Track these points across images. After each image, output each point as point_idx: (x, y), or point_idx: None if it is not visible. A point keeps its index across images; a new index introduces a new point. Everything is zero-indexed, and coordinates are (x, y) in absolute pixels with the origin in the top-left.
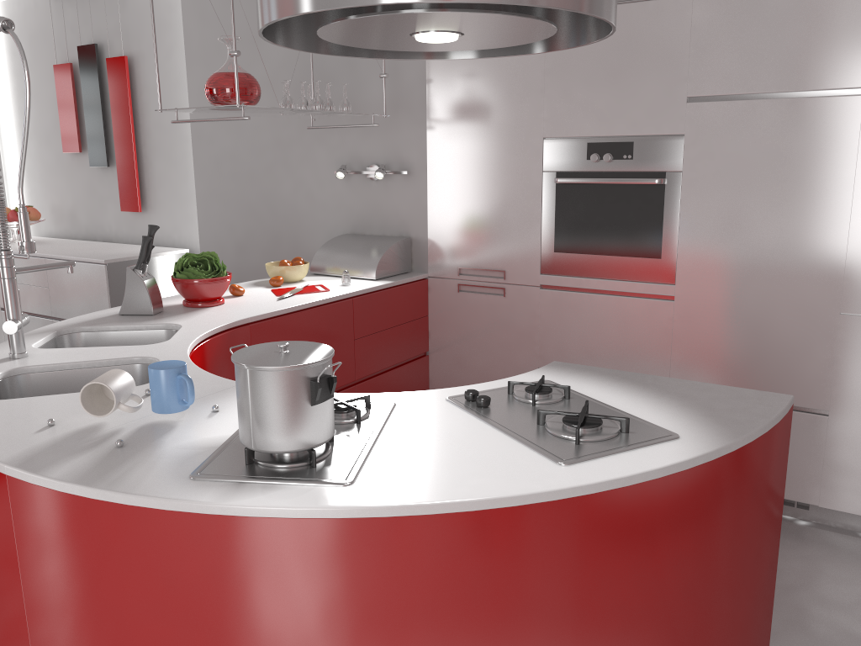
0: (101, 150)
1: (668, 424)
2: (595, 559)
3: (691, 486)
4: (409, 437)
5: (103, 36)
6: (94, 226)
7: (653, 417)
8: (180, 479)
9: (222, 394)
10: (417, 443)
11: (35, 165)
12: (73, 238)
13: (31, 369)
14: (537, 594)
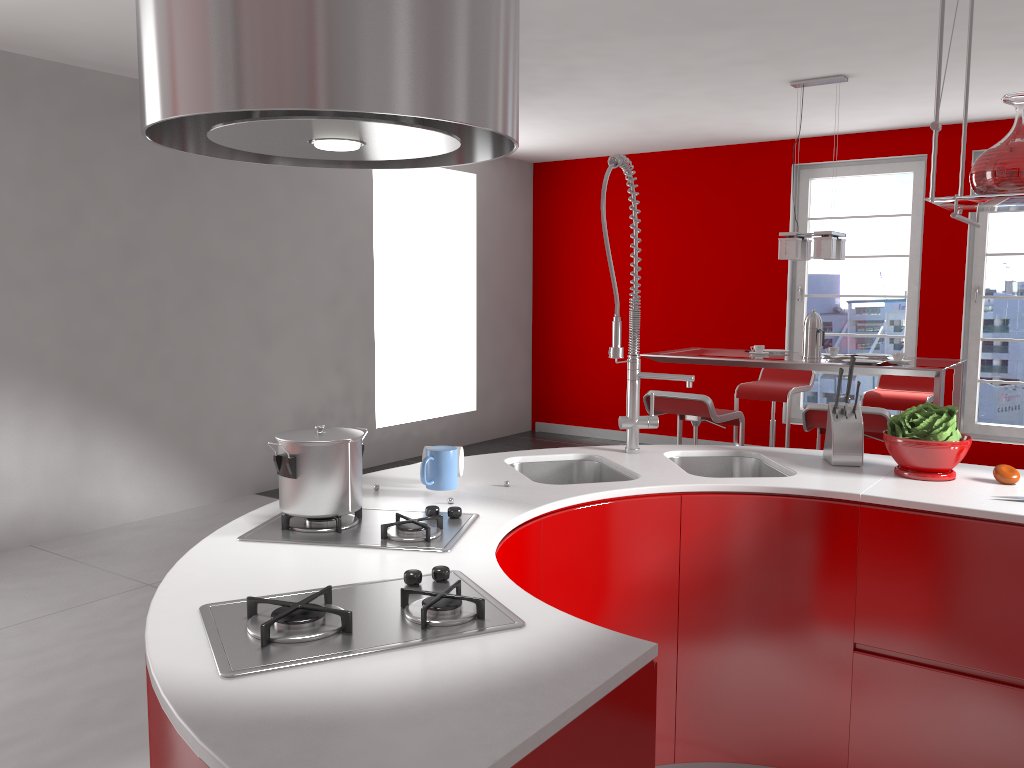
0: None
1: (282, 681)
2: None
3: (155, 717)
4: (335, 557)
5: None
6: None
7: (318, 676)
8: None
9: (501, 502)
10: (316, 559)
11: None
12: None
13: (601, 460)
14: None
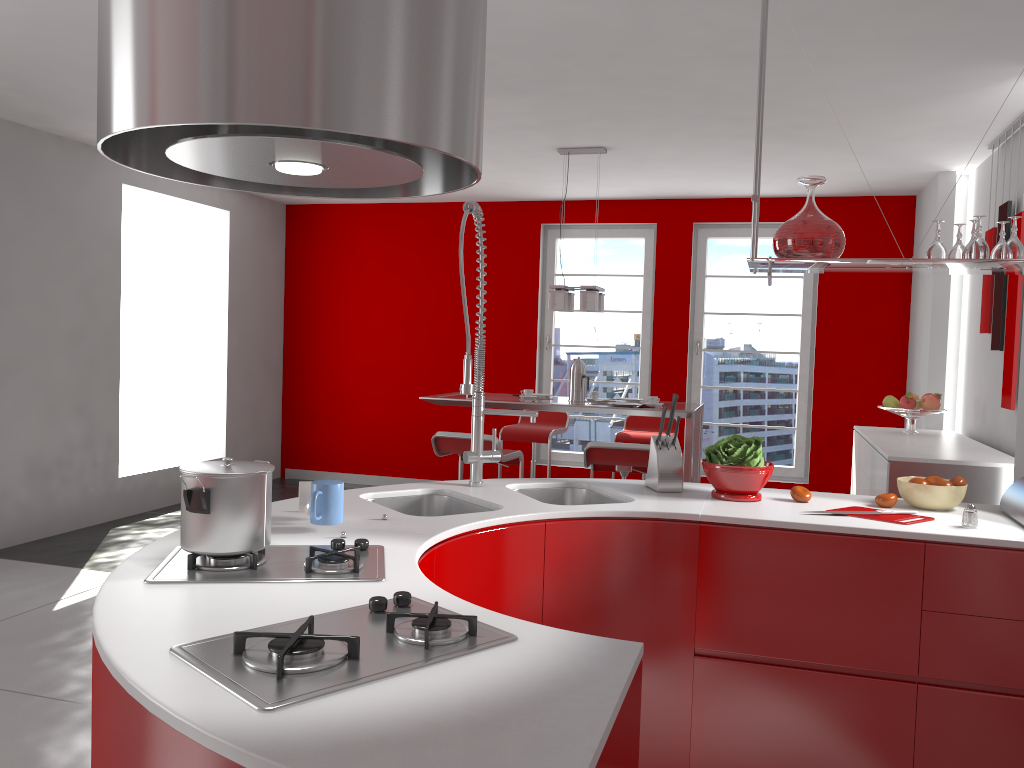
0: (997, 329)
1: (329, 708)
2: (114, 767)
3: (181, 764)
4: (271, 592)
5: (1020, 190)
6: (992, 425)
7: (360, 699)
8: (177, 546)
9: (392, 534)
10: (252, 595)
11: (972, 349)
12: (980, 438)
13: (451, 493)
14: (98, 765)
